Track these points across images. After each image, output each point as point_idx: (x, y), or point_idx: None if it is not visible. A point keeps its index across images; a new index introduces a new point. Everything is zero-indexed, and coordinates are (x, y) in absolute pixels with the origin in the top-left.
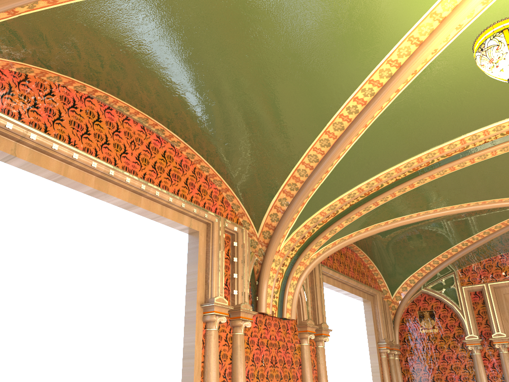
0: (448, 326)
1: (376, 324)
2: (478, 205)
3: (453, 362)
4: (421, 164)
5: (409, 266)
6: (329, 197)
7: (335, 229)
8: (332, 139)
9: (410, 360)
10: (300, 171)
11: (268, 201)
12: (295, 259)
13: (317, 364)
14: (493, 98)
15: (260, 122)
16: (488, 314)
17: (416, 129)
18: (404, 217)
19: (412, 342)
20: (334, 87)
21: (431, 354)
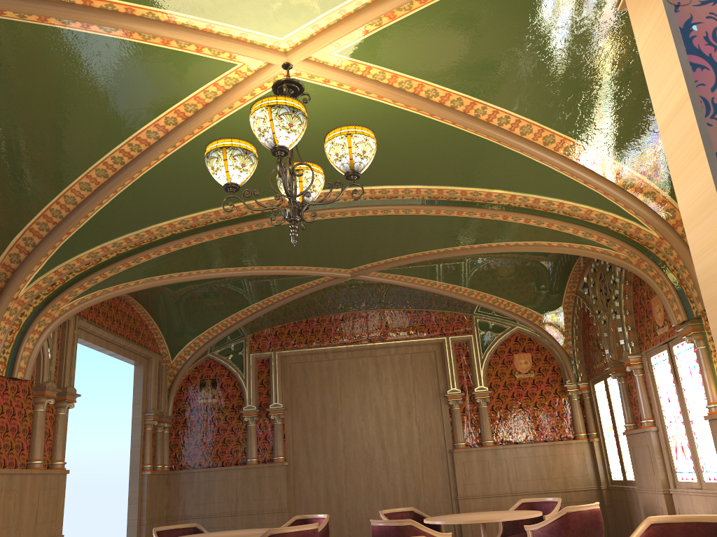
0: (229, 395)
1: (146, 392)
2: (263, 270)
3: (227, 434)
4: (199, 223)
5: (195, 327)
6: (90, 244)
7: (96, 279)
8: (95, 184)
9: (181, 434)
10: (54, 211)
11: (9, 238)
12: (40, 309)
13: (54, 434)
14: (262, 176)
15: (6, 150)
16: (270, 383)
17: (189, 190)
18: (182, 273)
19: (187, 413)
20: (98, 135)
21: (206, 426)
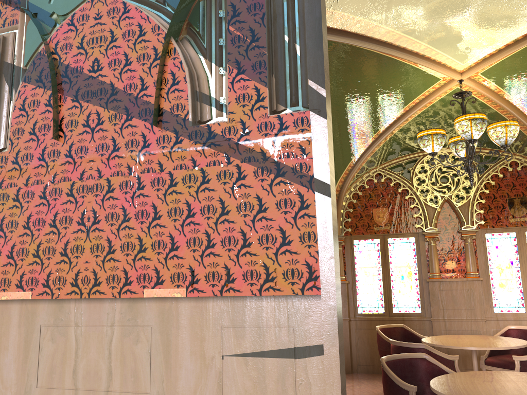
0: None
1: None
2: None
3: None
4: None
5: None
6: None
7: None
8: (348, 28)
9: None
10: None
11: None
12: None
13: None
14: None
15: None
16: None
17: None
18: None
19: None
20: (408, 18)
21: None
